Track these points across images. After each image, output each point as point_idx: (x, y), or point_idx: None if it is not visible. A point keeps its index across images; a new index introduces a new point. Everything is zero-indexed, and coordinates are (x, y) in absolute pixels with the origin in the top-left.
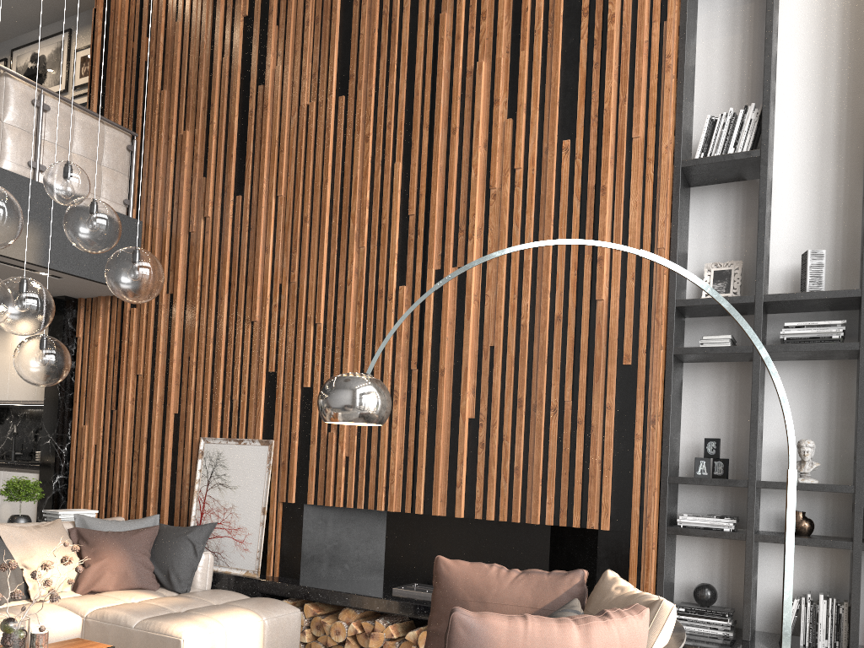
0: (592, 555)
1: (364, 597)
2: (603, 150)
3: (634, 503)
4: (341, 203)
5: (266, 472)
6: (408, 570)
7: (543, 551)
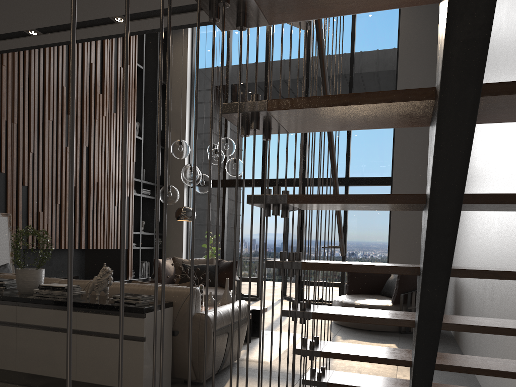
0: (118, 257)
1: None
2: None
3: (130, 240)
4: (37, 90)
5: (9, 232)
6: None
7: (83, 260)
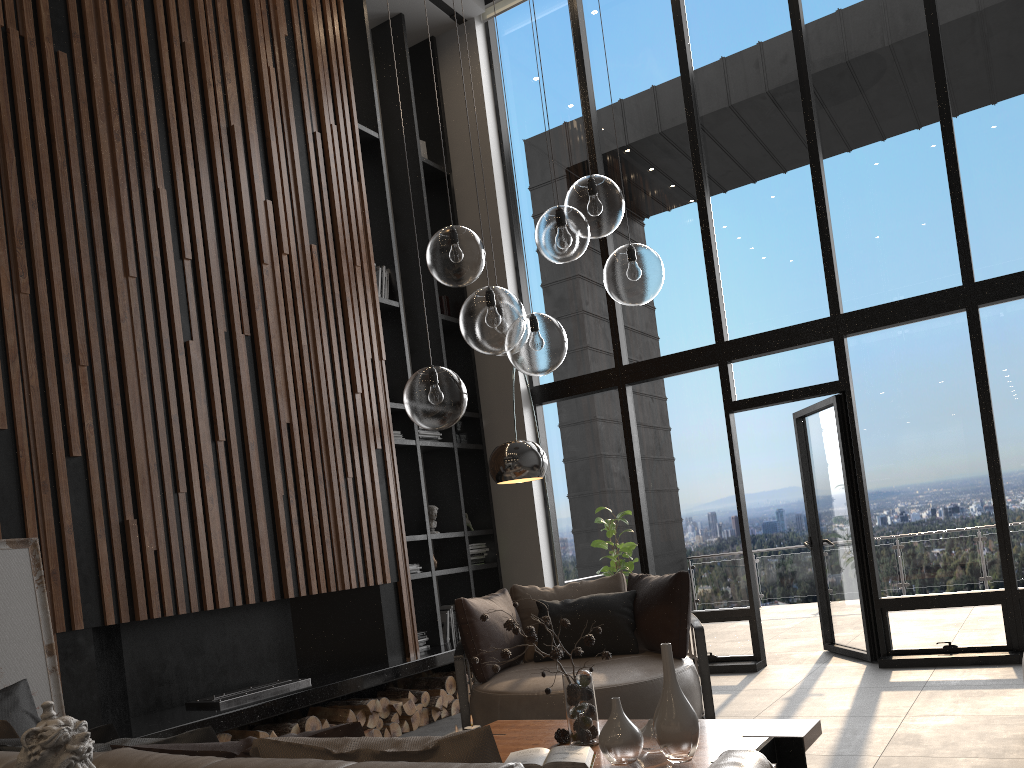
0: (375, 608)
1: (242, 711)
2: (344, 267)
3: (399, 558)
4: (84, 204)
5: (36, 590)
6: (162, 694)
7: (288, 627)
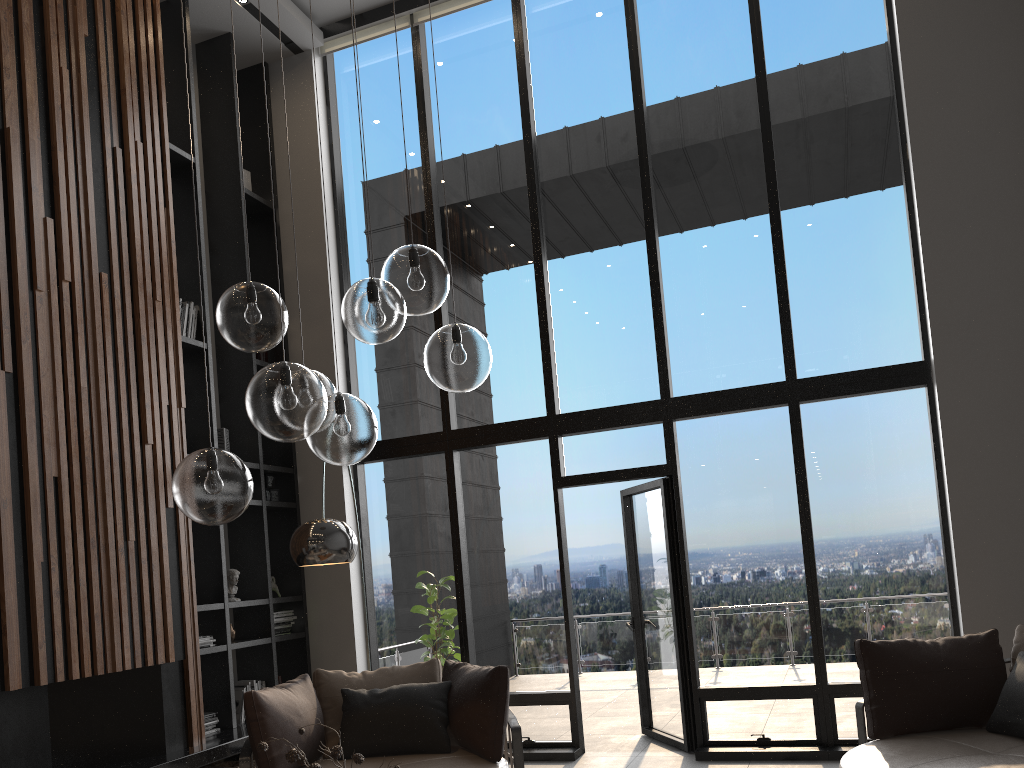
0: (153, 691)
1: None
2: (140, 301)
3: (187, 632)
4: None
5: None
6: None
7: (43, 714)
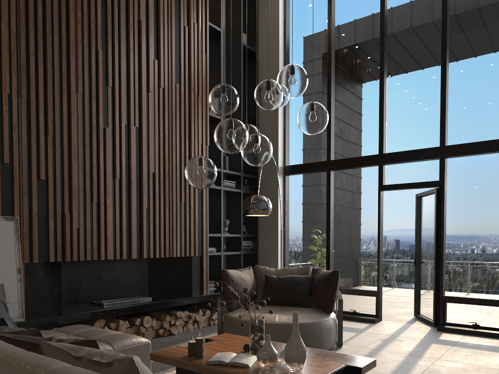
0: (188, 267)
1: (112, 309)
2: (192, 97)
3: (204, 244)
4: (59, 55)
5: (15, 242)
6: (79, 296)
7: (146, 271)
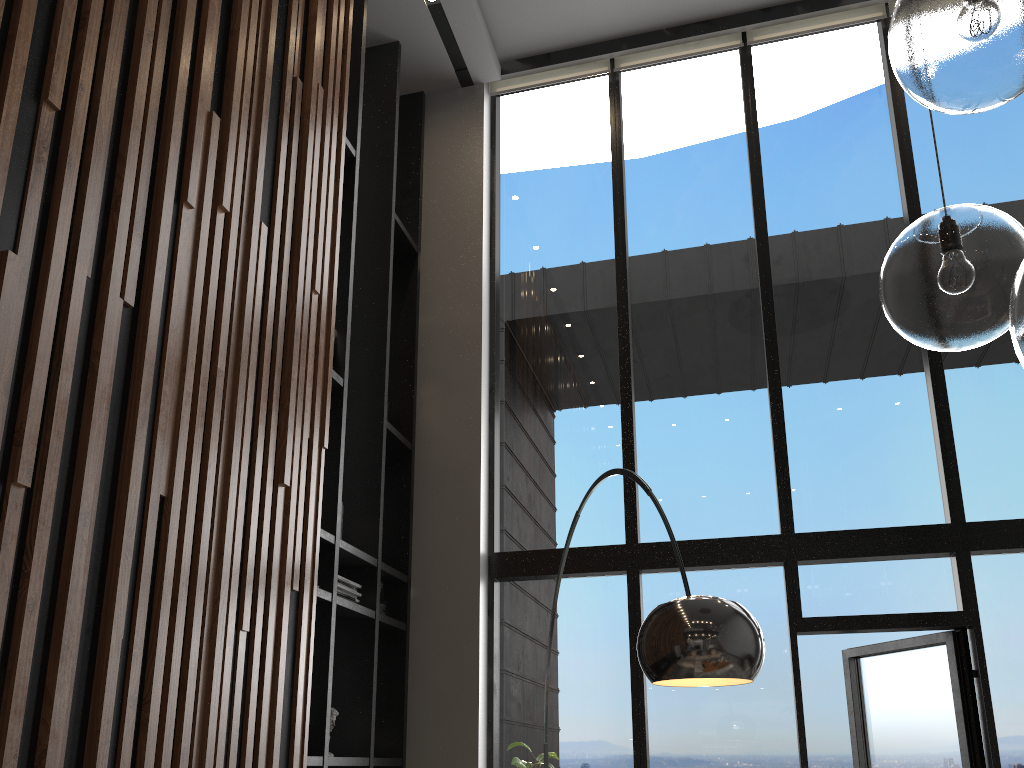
0: None
1: None
2: (300, 281)
3: None
4: None
5: None
6: None
7: None
